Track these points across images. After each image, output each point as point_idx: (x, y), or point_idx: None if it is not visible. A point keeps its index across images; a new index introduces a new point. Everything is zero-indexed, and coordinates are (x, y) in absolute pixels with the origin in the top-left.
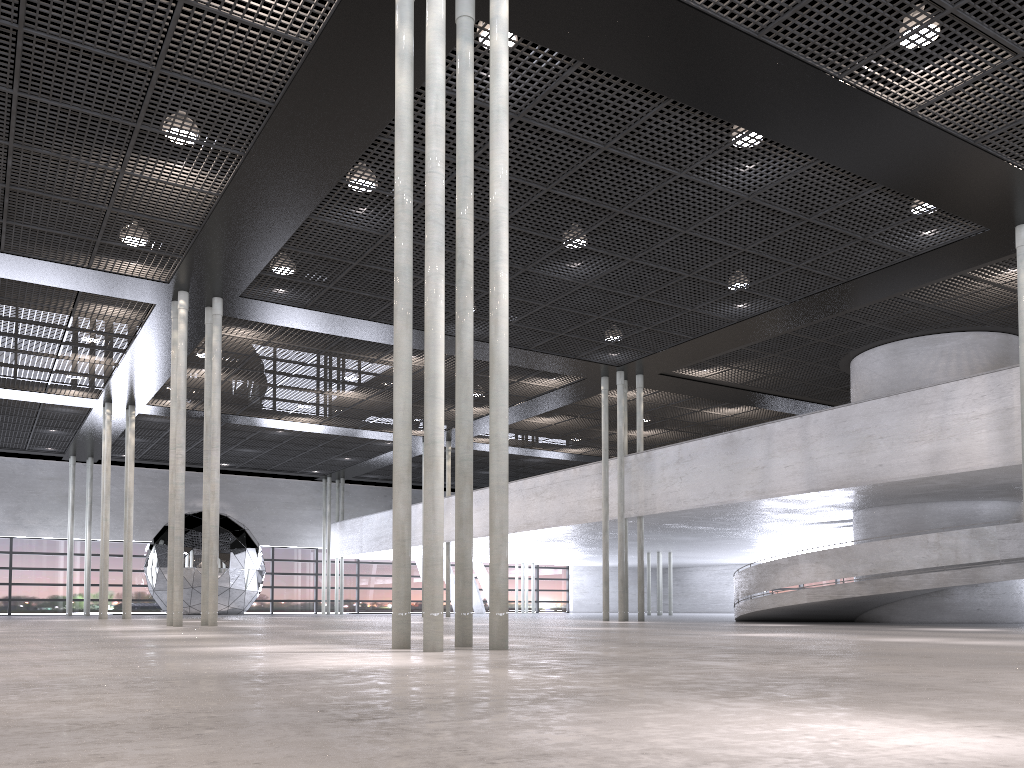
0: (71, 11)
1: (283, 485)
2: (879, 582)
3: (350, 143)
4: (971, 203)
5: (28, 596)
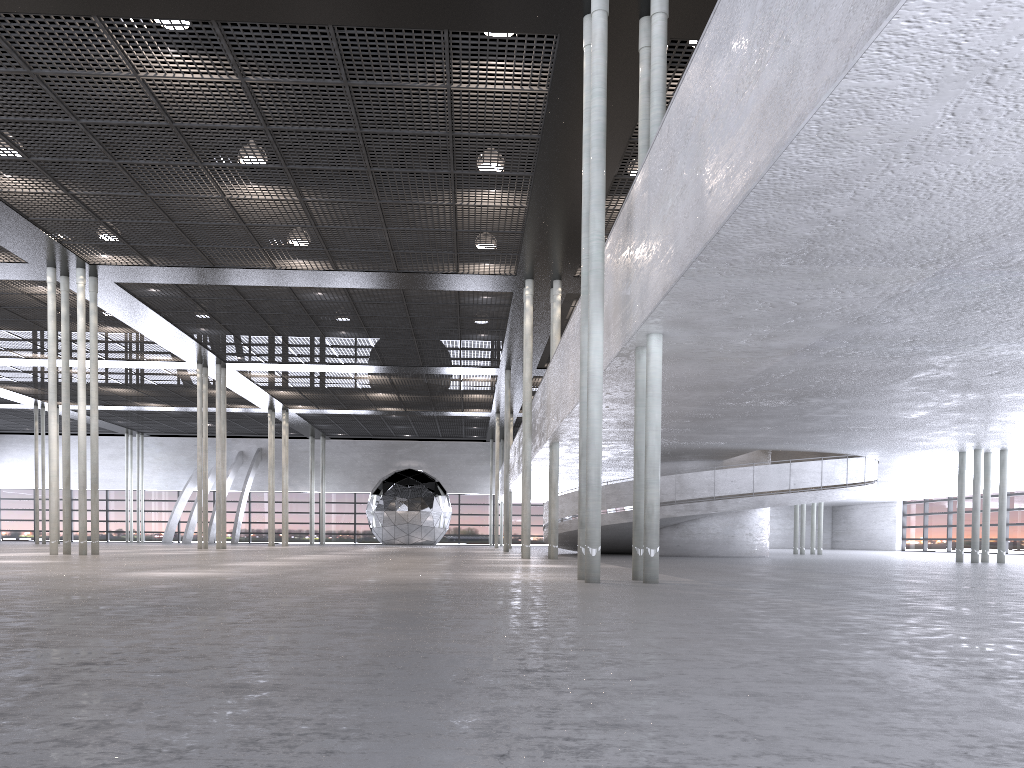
0: (7, 301)
1: (465, 446)
2: (558, 525)
3: (149, 314)
4: (466, 286)
5: (296, 531)
